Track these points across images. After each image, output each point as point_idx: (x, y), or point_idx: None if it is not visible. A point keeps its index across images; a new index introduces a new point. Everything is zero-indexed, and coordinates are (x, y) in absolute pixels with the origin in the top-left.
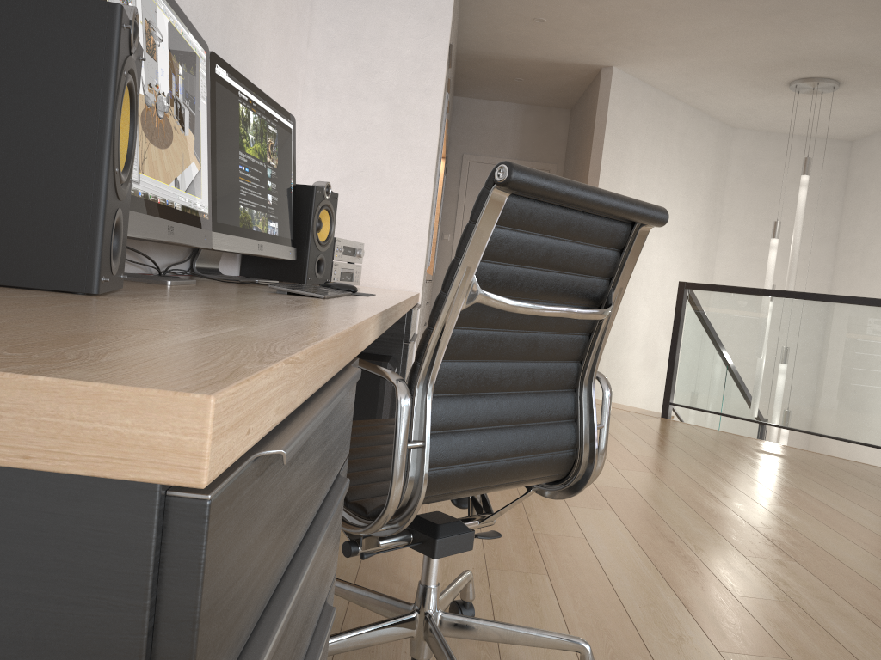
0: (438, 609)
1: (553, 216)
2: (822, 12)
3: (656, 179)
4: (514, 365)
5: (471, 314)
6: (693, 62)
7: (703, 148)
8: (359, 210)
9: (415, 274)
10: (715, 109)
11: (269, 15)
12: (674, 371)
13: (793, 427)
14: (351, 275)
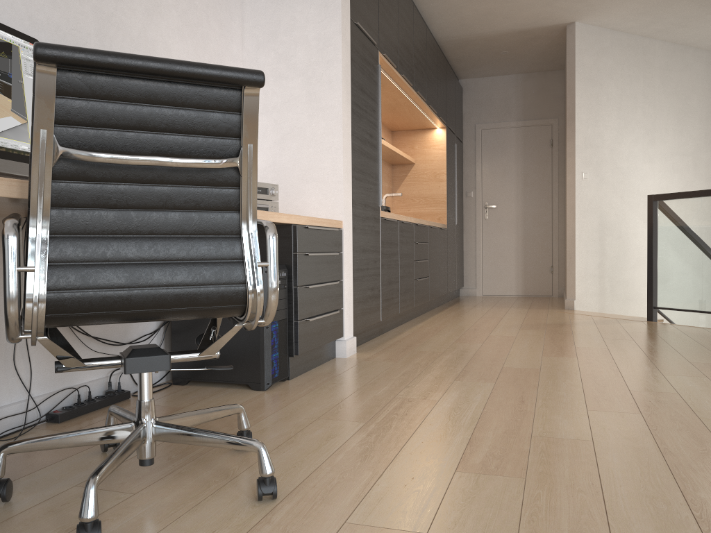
0: (151, 419)
1: (132, 87)
2: None
3: (639, 112)
4: (151, 213)
5: (75, 169)
6: None
7: (691, 77)
8: (291, 163)
9: (337, 206)
10: (695, 40)
11: (172, 25)
12: (654, 277)
13: None
14: (265, 209)
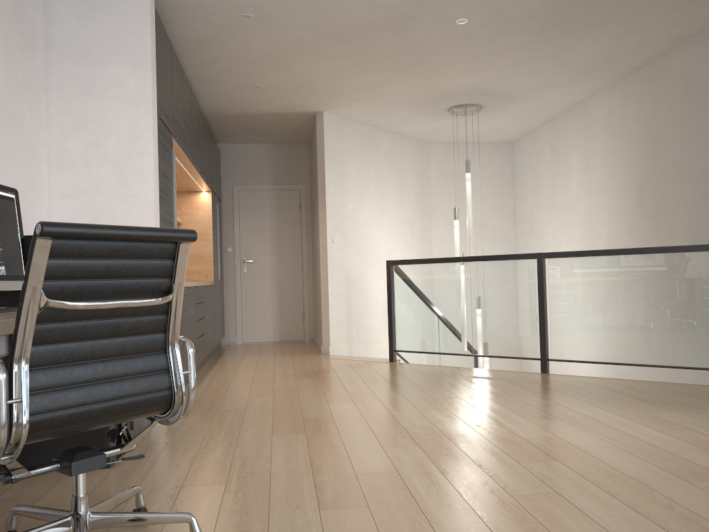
0: (87, 511)
1: (101, 247)
2: (442, 63)
3: (372, 187)
4: (103, 341)
5: (52, 314)
6: (376, 103)
7: (407, 160)
8: None
9: None
10: (409, 132)
11: None
12: (393, 326)
13: (475, 354)
14: None
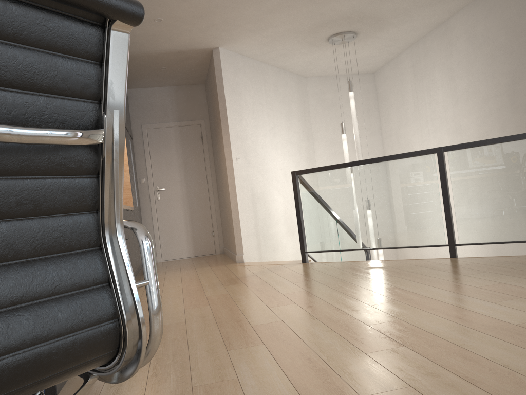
0: None
1: None
2: None
3: (265, 114)
4: None
5: None
6: (266, 34)
7: (290, 91)
8: None
9: None
10: (291, 66)
11: None
12: (303, 230)
13: (383, 247)
14: None
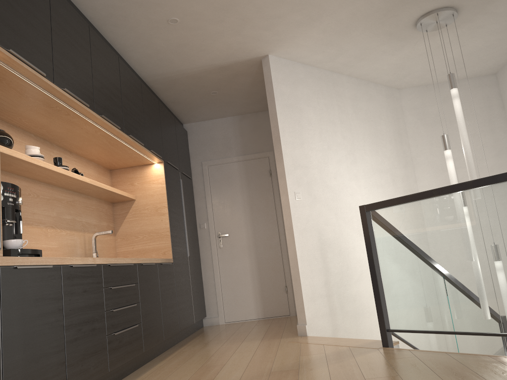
0: None
1: None
2: None
3: (339, 135)
4: None
5: None
6: (324, 27)
7: (376, 106)
8: None
9: None
10: (374, 74)
11: None
12: (381, 295)
13: None
14: None
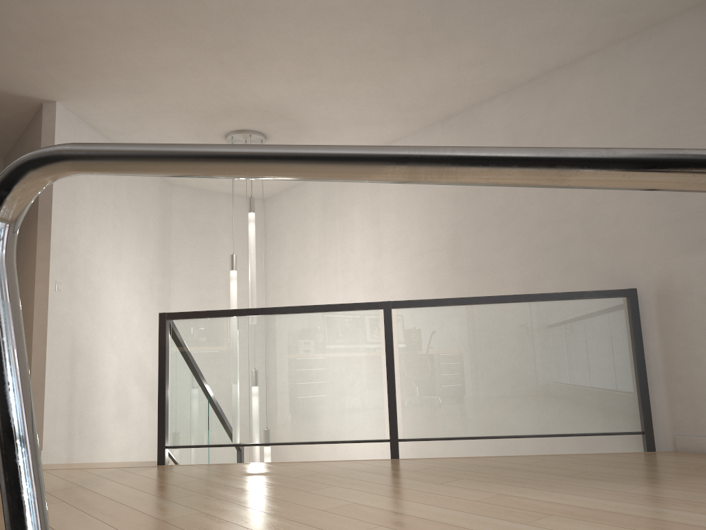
0: None
1: None
2: (266, 53)
3: (110, 223)
4: None
5: None
6: (142, 103)
7: (149, 199)
8: None
9: None
10: None
11: None
12: (167, 410)
13: (296, 441)
14: None
